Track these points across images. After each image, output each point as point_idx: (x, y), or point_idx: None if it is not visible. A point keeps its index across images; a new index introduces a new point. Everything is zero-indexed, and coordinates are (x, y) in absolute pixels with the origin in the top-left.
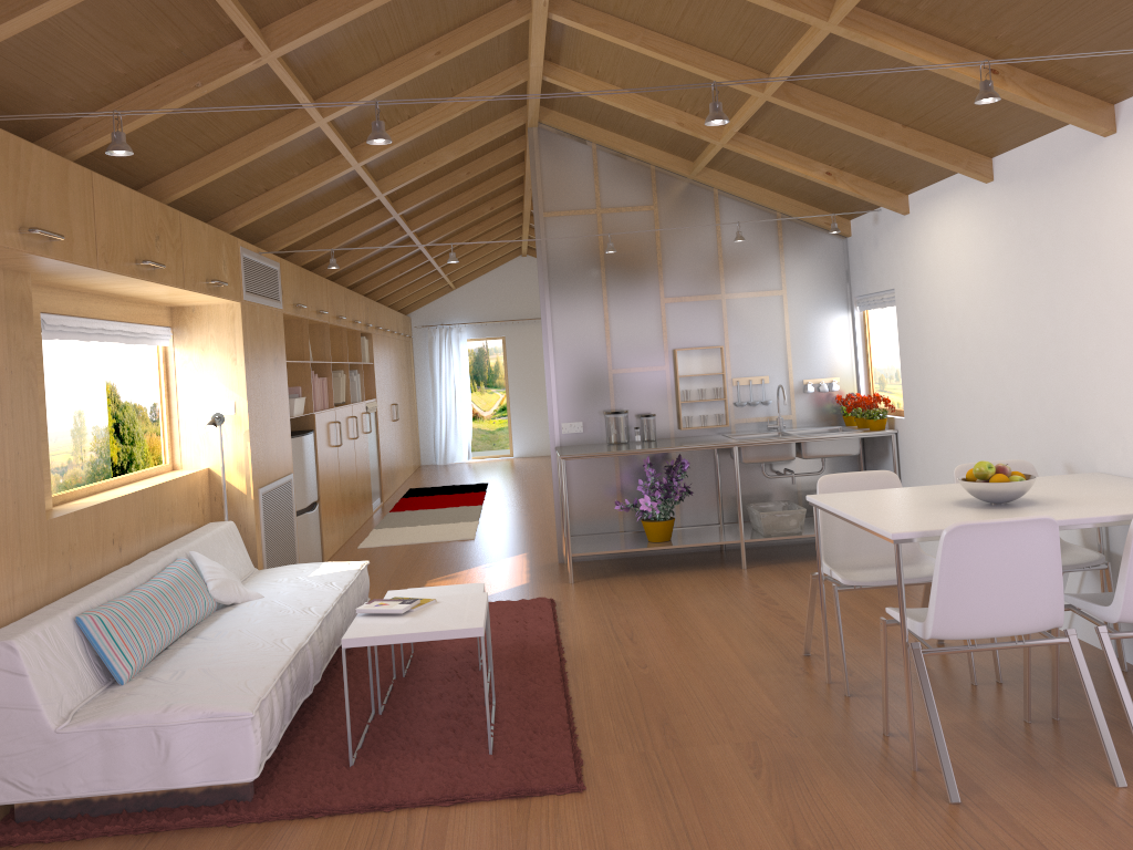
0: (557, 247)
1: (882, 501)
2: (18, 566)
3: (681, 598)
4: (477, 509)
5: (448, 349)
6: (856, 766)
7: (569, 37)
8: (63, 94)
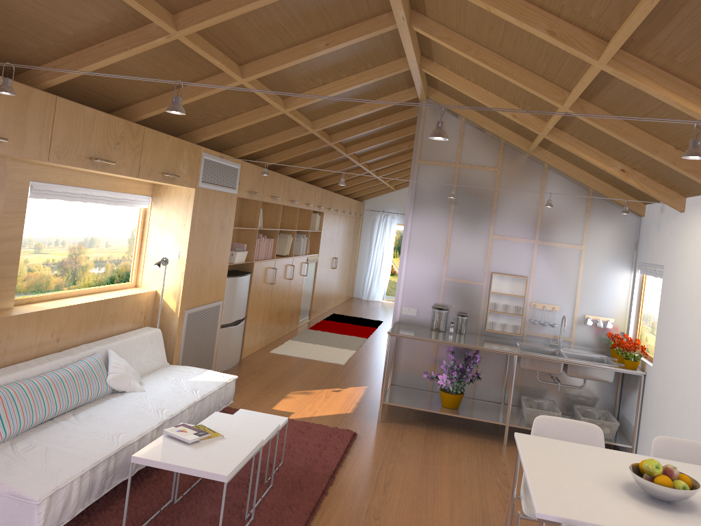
0: (423, 185)
1: (565, 461)
2: None
3: (443, 459)
4: (361, 341)
5: (383, 227)
6: None
7: (434, 43)
8: (31, 44)
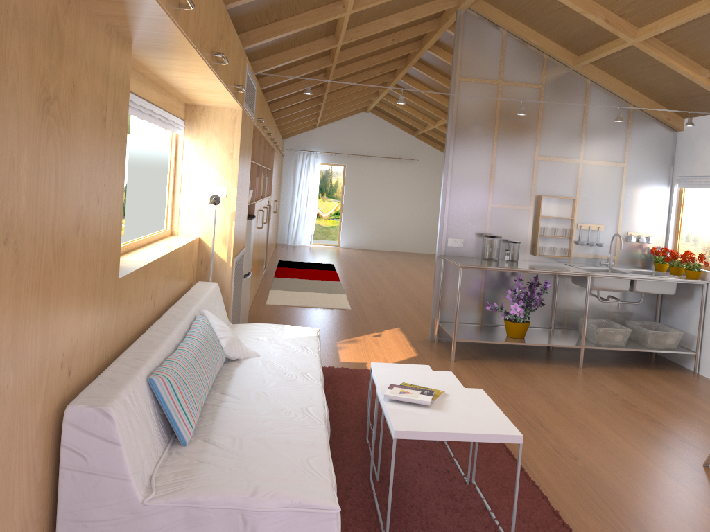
0: (465, 105)
1: None
2: (98, 322)
3: (551, 388)
4: (339, 284)
5: (307, 167)
6: None
7: None
8: None
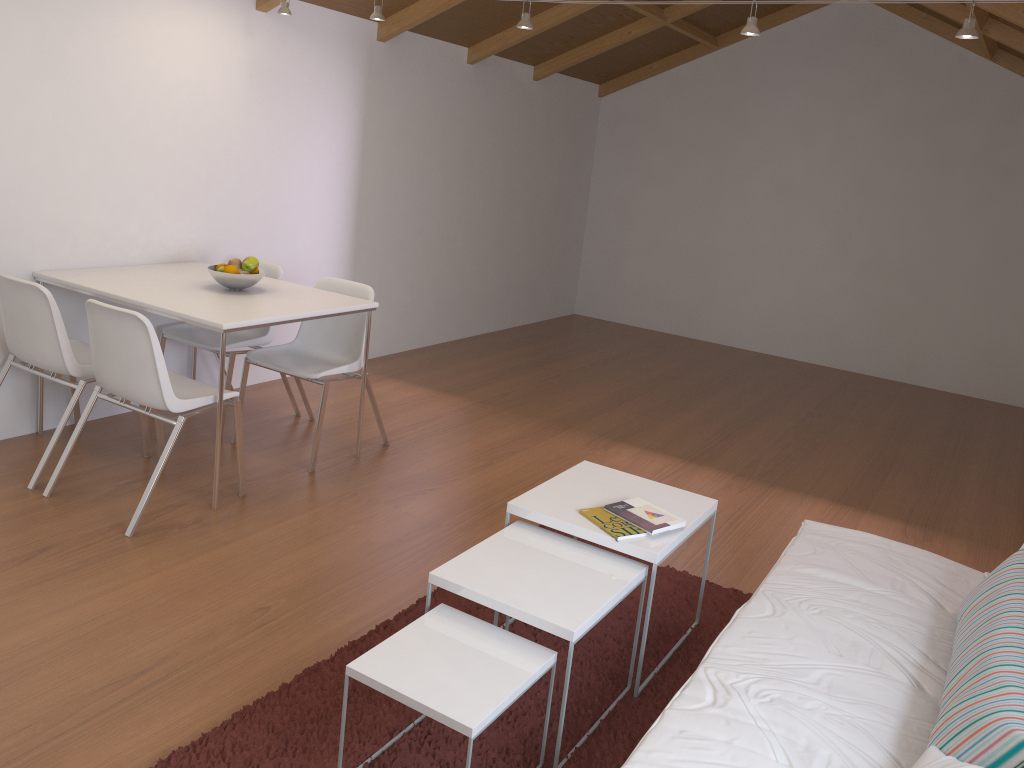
0: None
1: (250, 306)
2: None
3: None
4: None
5: None
6: (376, 469)
7: None
8: None
